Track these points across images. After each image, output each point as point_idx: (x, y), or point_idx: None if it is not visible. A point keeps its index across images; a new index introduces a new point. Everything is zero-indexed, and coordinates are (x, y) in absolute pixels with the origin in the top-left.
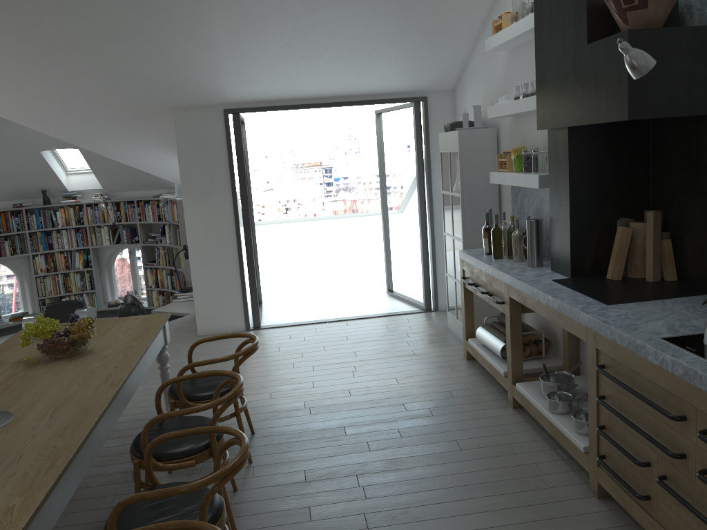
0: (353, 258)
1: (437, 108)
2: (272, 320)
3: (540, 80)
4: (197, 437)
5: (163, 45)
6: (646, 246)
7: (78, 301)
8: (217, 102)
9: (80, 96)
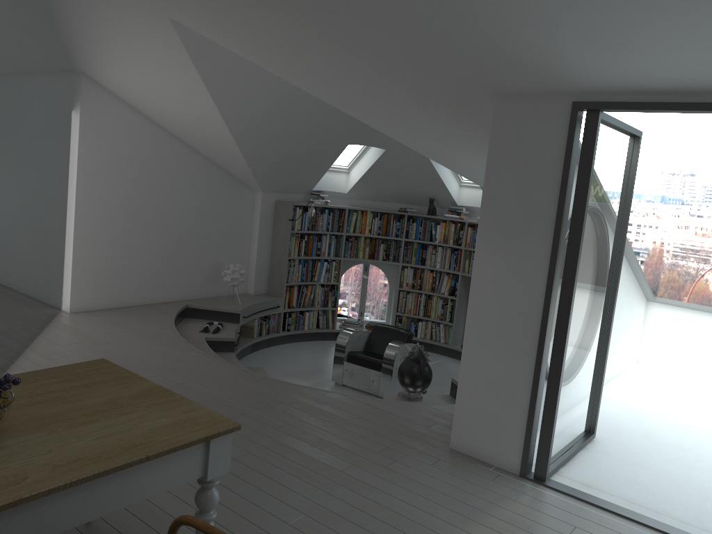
0: None
1: None
2: (579, 476)
3: None
4: None
5: None
6: None
7: (405, 331)
8: (562, 88)
9: (371, 65)
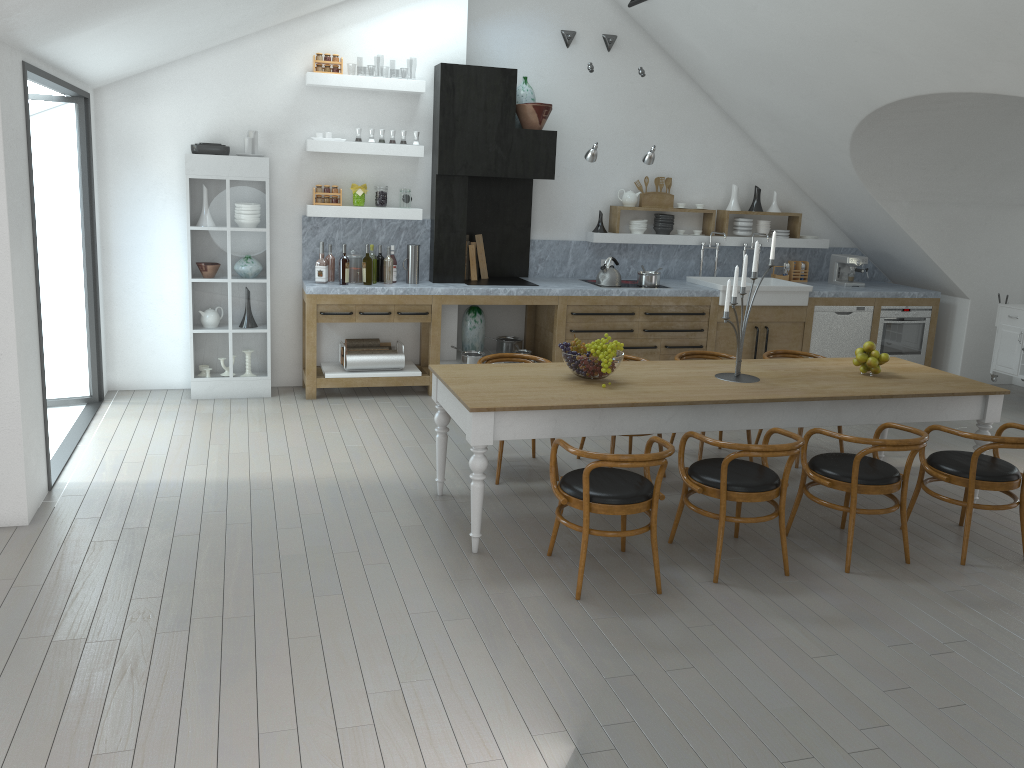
0: None
1: (91, 111)
2: None
3: (448, 138)
4: None
5: None
6: (478, 257)
7: None
8: (29, 46)
9: None
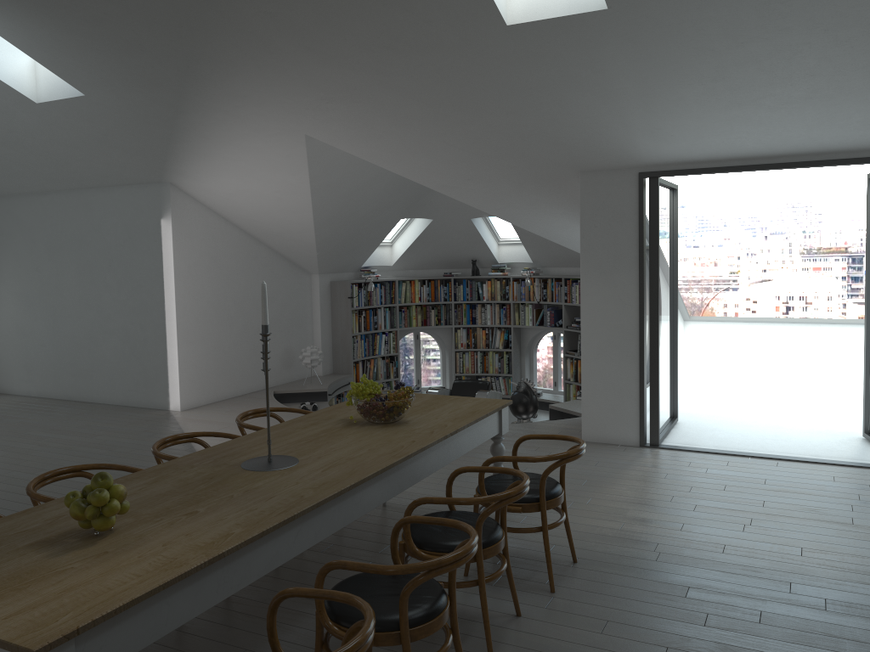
0: (842, 382)
1: None
2: (679, 440)
3: None
4: (466, 536)
5: (560, 99)
6: None
7: (484, 382)
8: (630, 164)
9: (482, 158)
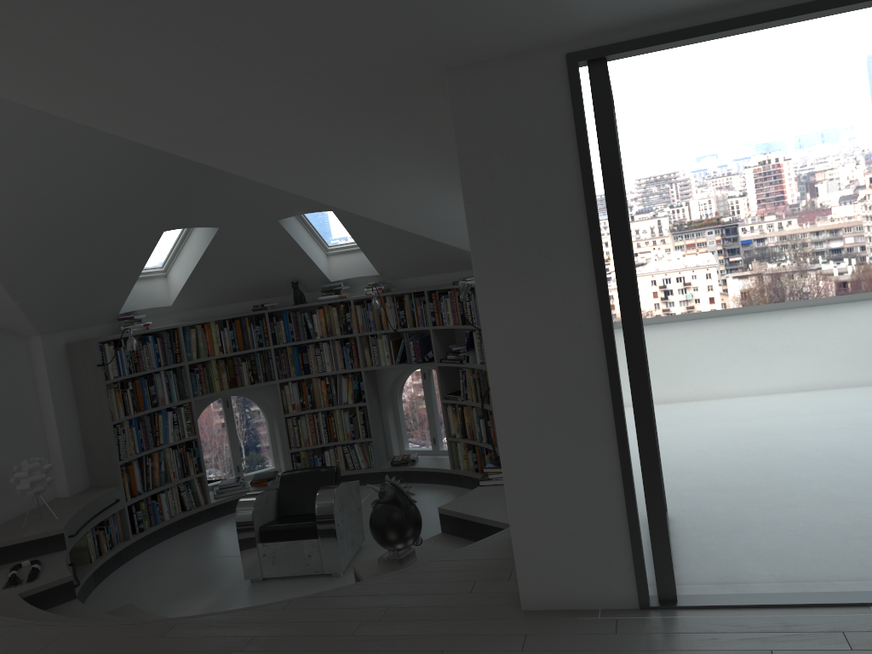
0: (836, 386)
1: None
2: (702, 574)
3: None
4: None
5: None
6: None
7: (328, 469)
8: (548, 36)
9: (239, 59)
